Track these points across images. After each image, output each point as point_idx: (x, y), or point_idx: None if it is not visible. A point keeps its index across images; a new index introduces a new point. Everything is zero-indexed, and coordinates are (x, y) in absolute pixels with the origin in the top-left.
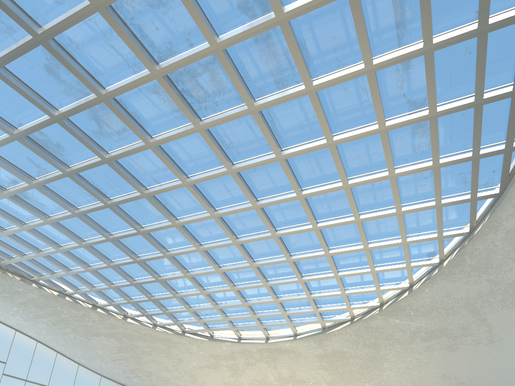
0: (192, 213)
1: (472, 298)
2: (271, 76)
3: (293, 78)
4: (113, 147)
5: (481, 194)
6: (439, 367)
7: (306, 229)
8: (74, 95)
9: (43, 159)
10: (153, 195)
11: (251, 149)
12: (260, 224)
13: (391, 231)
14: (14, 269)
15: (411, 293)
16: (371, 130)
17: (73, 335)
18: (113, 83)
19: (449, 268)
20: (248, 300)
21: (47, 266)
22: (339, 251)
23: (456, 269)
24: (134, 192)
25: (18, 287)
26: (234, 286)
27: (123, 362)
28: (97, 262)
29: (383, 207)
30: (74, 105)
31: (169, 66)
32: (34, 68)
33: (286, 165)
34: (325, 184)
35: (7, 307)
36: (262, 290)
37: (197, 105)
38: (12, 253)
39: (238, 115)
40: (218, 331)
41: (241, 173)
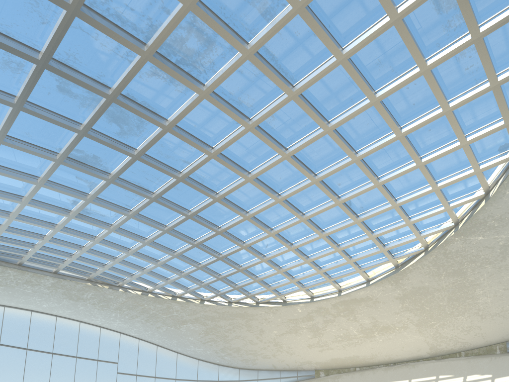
0: (229, 183)
1: None
2: (255, 10)
3: (279, 2)
4: (138, 142)
5: None
6: None
7: (346, 164)
8: (89, 105)
9: (86, 173)
10: (187, 176)
11: (262, 96)
12: (298, 174)
13: (445, 136)
14: (102, 280)
15: (488, 201)
16: (383, 25)
17: (165, 328)
18: (116, 80)
19: None
20: (310, 256)
21: (126, 270)
22: (390, 177)
23: None
24: (171, 180)
25: (109, 294)
26: (291, 245)
27: (212, 343)
28: (164, 255)
29: (427, 110)
30: (92, 114)
31: (155, 42)
32: (50, 92)
33: (302, 101)
34: (352, 107)
35: (107, 314)
36: (320, 242)
37: (196, 71)
38: (95, 266)
39: (235, 66)
40: (289, 295)
41: (261, 126)
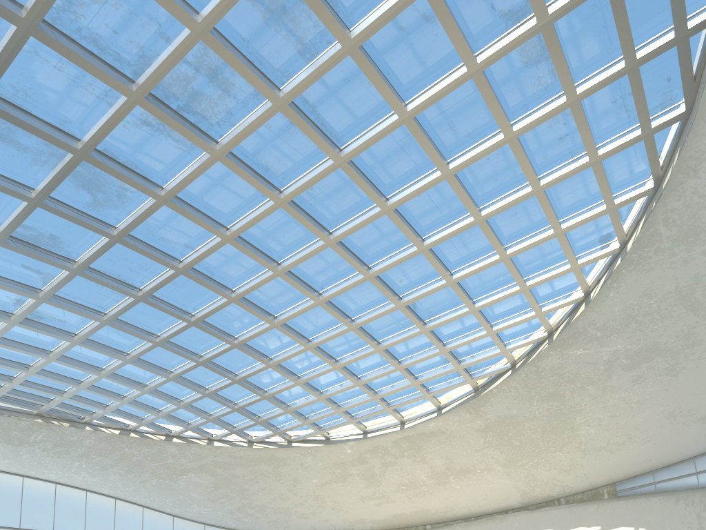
0: (250, 278)
1: (686, 287)
2: (290, 45)
3: (323, 38)
4: (119, 218)
5: (657, 123)
6: (662, 403)
7: (410, 254)
8: (46, 162)
9: (40, 260)
10: (191, 267)
11: (298, 161)
12: (345, 266)
13: (534, 222)
14: (59, 414)
15: (589, 305)
16: (458, 77)
17: (155, 481)
18: (88, 130)
19: (637, 251)
20: (361, 377)
21: (96, 400)
22: (466, 273)
23: (649, 249)
24: (166, 271)
25: (70, 435)
26: (336, 362)
27: (226, 500)
28: (154, 378)
29: (512, 188)
30: (50, 176)
31: (148, 80)
32: None
33: (353, 170)
34: (417, 181)
35: (67, 464)
36: (376, 358)
37: (206, 123)
38: (48, 394)
39: (262, 119)
40: (334, 430)
41: (296, 201)
